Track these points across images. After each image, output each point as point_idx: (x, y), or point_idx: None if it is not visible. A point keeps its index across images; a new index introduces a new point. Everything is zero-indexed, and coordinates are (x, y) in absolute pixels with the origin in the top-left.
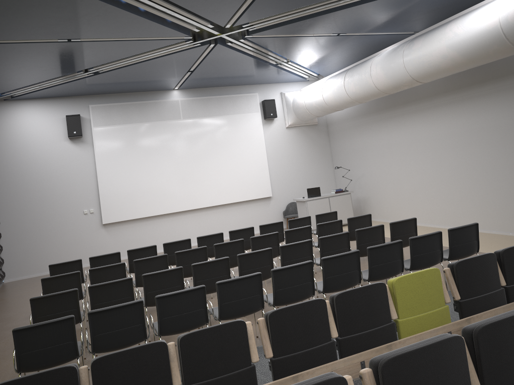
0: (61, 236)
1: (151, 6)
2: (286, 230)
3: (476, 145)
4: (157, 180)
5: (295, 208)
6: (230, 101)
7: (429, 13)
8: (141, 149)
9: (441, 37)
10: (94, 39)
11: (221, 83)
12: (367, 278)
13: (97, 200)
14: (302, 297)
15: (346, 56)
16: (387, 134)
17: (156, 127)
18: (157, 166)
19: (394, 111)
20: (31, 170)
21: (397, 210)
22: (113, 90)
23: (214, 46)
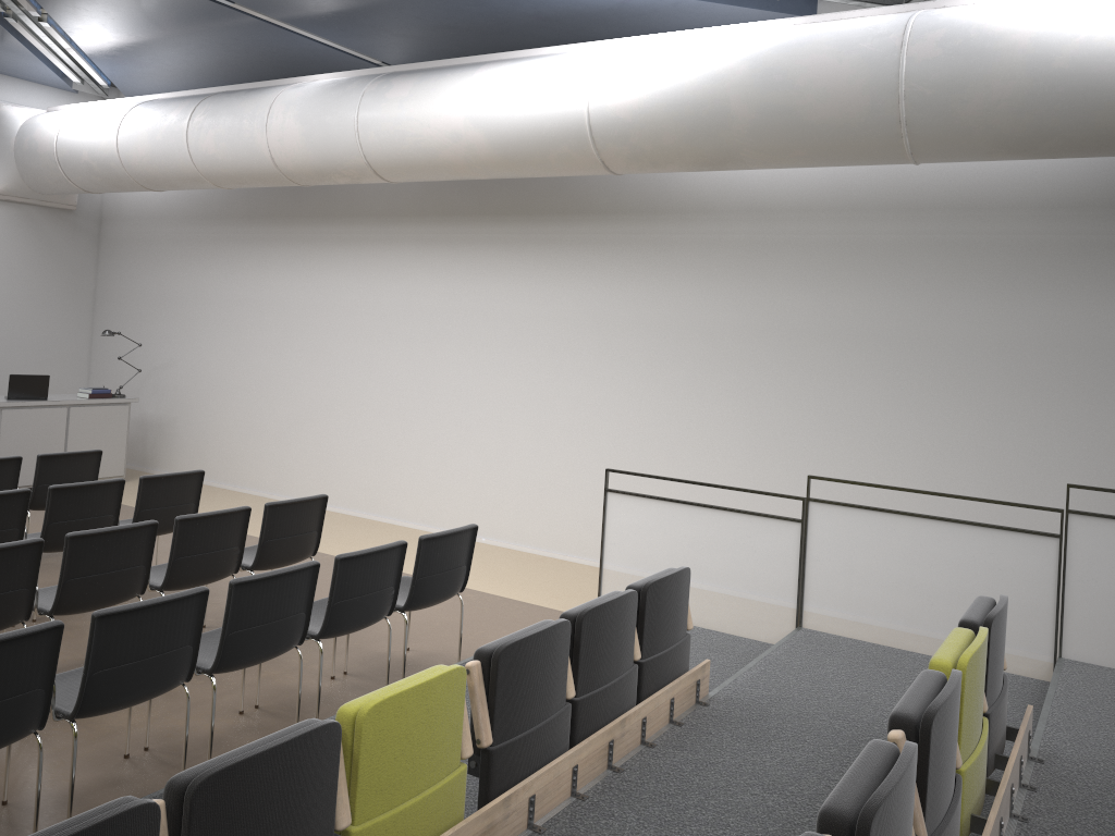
0: None
1: None
2: None
3: (457, 343)
4: None
5: None
6: None
7: (436, 31)
8: None
9: (460, 91)
10: None
11: None
12: (208, 666)
13: None
14: (2, 739)
15: (205, 64)
16: (260, 278)
17: None
18: None
19: (291, 227)
20: None
21: (241, 459)
22: None
23: None
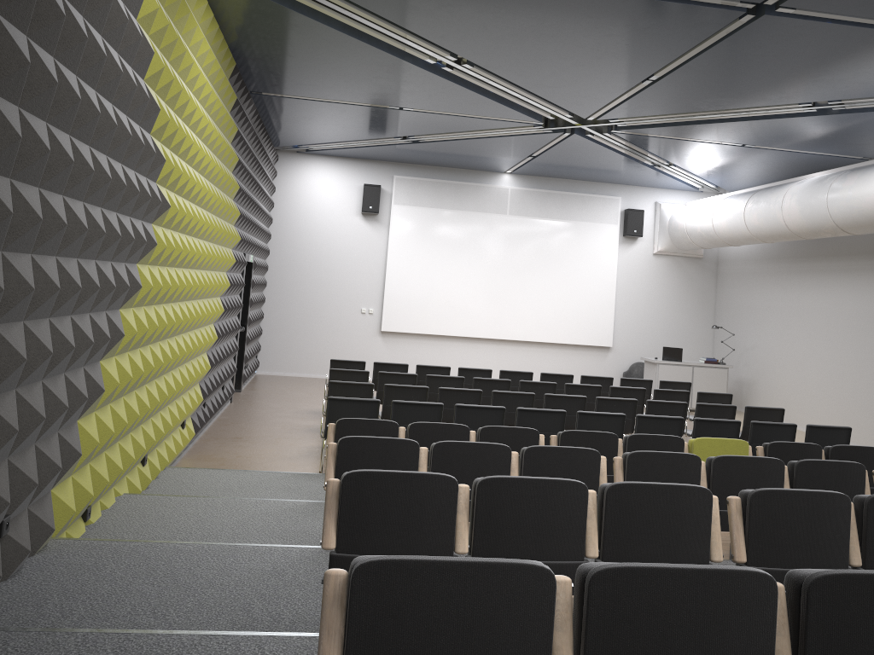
0: (330, 335)
1: (503, 90)
2: (612, 386)
3: None
4: (460, 290)
5: (643, 372)
6: (579, 201)
7: None
8: (447, 244)
9: None
10: (428, 111)
11: (571, 176)
12: None
13: (379, 298)
14: None
15: (759, 171)
16: (800, 295)
17: (471, 219)
18: (463, 271)
19: (816, 263)
20: (311, 244)
21: (792, 407)
22: (427, 162)
23: (569, 135)
